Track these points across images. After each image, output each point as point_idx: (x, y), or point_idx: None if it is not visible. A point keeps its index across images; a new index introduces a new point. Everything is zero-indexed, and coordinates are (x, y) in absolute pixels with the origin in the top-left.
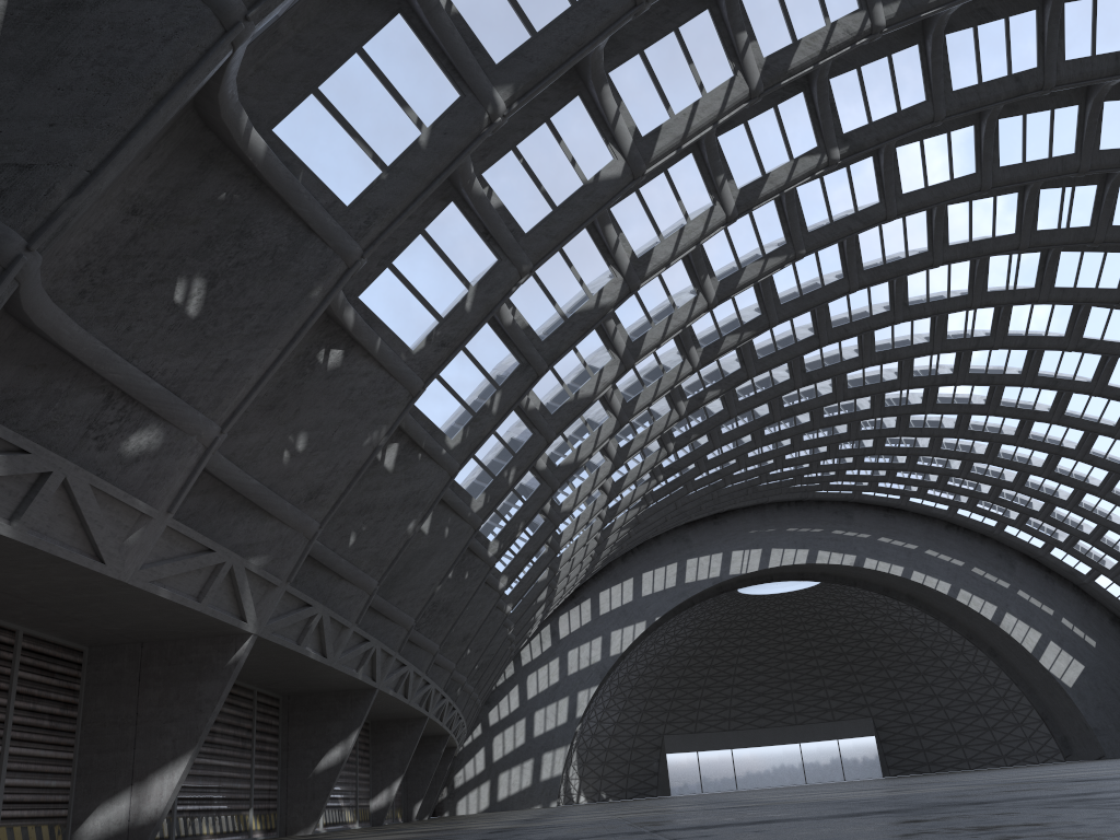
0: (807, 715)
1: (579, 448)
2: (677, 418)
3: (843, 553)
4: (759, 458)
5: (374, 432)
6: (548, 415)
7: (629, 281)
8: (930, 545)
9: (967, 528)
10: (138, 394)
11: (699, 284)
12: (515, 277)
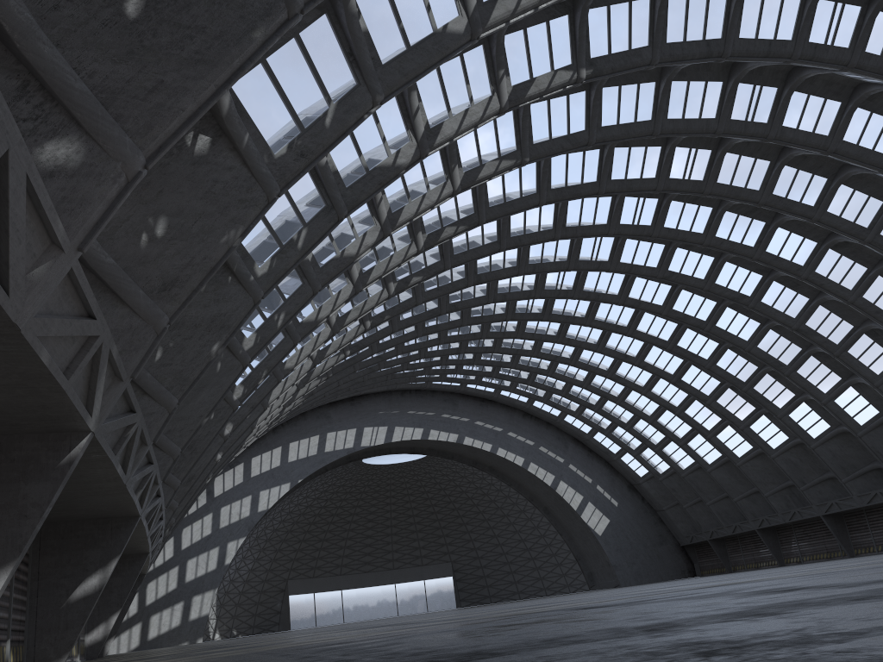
0: (402, 562)
1: (320, 309)
2: (387, 296)
3: (449, 433)
4: (413, 347)
5: (232, 231)
6: (317, 267)
7: (421, 148)
8: (511, 428)
9: (537, 417)
10: (61, 91)
11: (449, 172)
12: (369, 105)
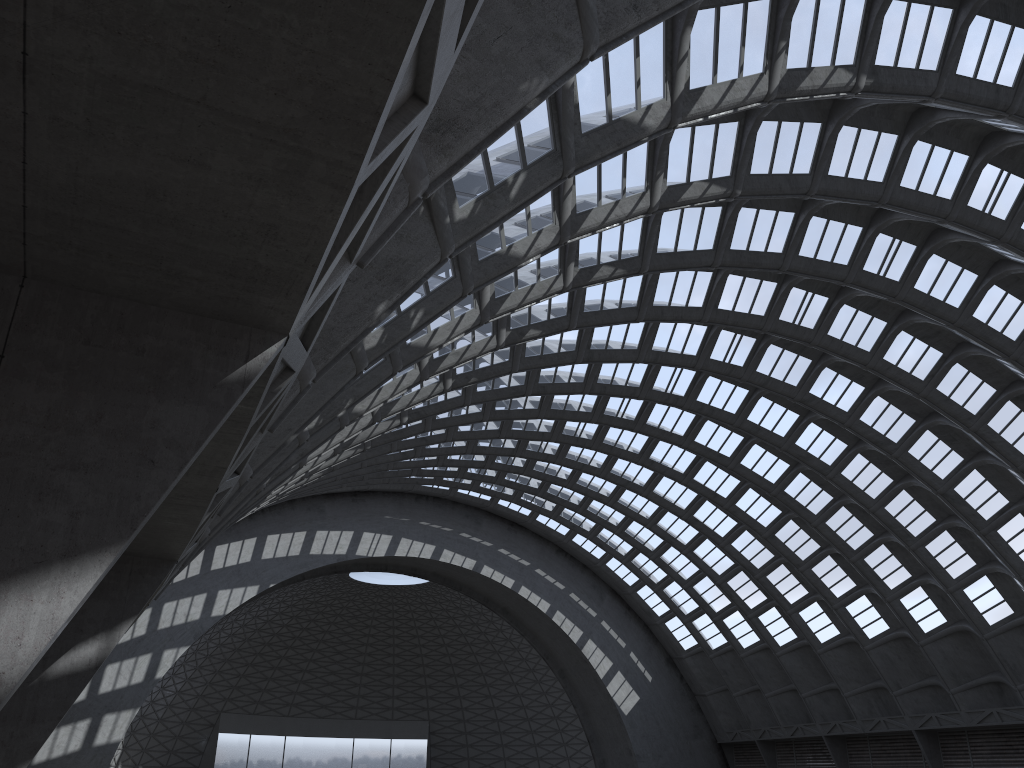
0: (368, 711)
1: (435, 332)
2: (494, 347)
3: (466, 557)
4: (467, 435)
5: (535, 79)
6: (476, 260)
7: (674, 113)
8: (540, 564)
9: (573, 556)
10: None
11: (651, 180)
12: None
